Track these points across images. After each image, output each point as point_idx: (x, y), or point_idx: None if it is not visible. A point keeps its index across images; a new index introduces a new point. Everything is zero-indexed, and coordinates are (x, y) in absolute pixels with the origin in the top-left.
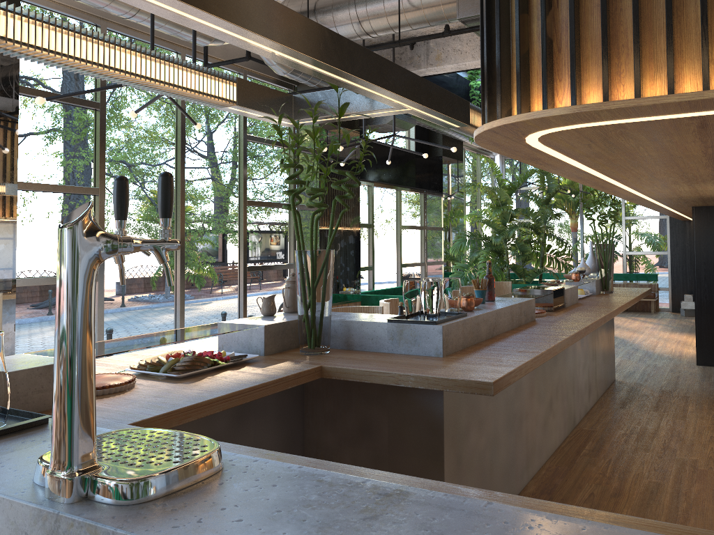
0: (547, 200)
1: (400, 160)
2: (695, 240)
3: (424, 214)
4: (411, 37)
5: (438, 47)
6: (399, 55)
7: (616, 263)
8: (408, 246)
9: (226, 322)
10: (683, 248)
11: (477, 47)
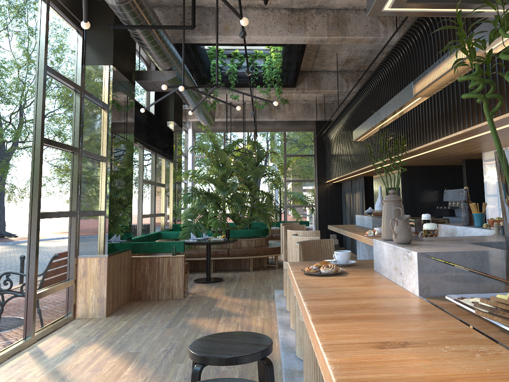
0: (257, 162)
1: (146, 120)
2: (403, 190)
3: (155, 171)
4: (200, 6)
5: (226, 19)
6: (187, 20)
7: (280, 214)
8: (145, 198)
9: (426, 251)
10: (326, 202)
11: (263, 25)
